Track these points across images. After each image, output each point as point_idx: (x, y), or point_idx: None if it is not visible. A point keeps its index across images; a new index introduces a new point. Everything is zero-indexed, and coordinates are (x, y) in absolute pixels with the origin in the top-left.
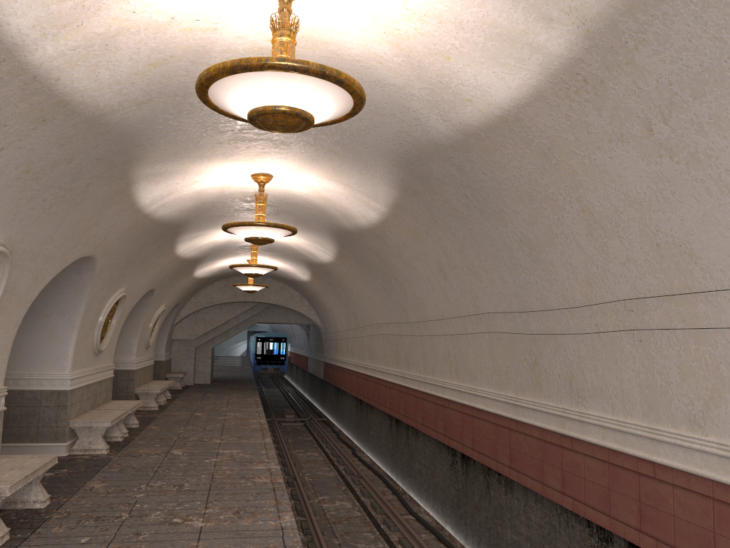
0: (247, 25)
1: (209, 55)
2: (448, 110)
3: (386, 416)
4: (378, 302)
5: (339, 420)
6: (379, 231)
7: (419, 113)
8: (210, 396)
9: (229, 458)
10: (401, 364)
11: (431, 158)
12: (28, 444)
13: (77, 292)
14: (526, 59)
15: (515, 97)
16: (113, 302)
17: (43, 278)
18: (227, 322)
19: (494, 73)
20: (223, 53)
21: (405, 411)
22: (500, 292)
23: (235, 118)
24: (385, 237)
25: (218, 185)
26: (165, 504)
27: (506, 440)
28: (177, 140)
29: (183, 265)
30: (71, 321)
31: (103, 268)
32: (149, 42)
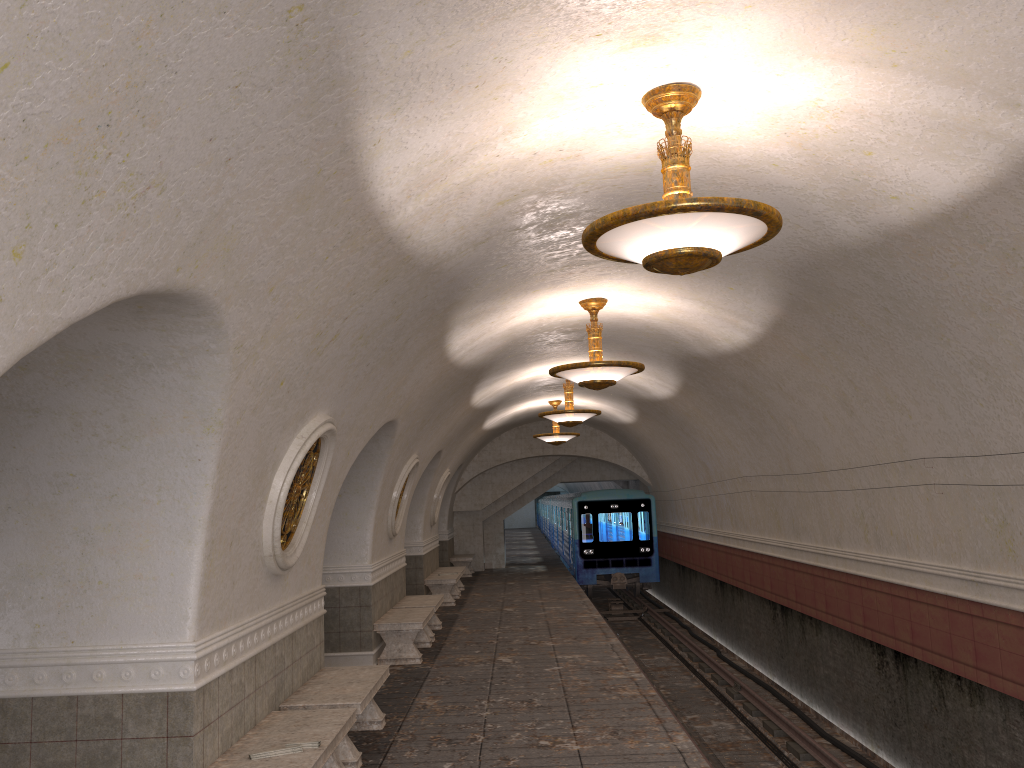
0: (614, 146)
1: (564, 182)
2: (863, 210)
3: (764, 603)
4: (742, 447)
5: (689, 611)
6: (749, 356)
7: (822, 216)
8: (513, 585)
9: (575, 665)
10: (785, 530)
11: (835, 266)
12: (330, 653)
13: (373, 464)
14: (980, 149)
15: (964, 191)
16: (407, 473)
17: (352, 453)
18: (521, 484)
19: (933, 166)
20: (580, 178)
21: (797, 595)
22: (940, 430)
23: (618, 260)
24: (757, 363)
25: (537, 317)
26: (522, 724)
27: (966, 631)
28: (505, 275)
29: (475, 416)
30: (367, 500)
31: (401, 433)
32: (504, 181)
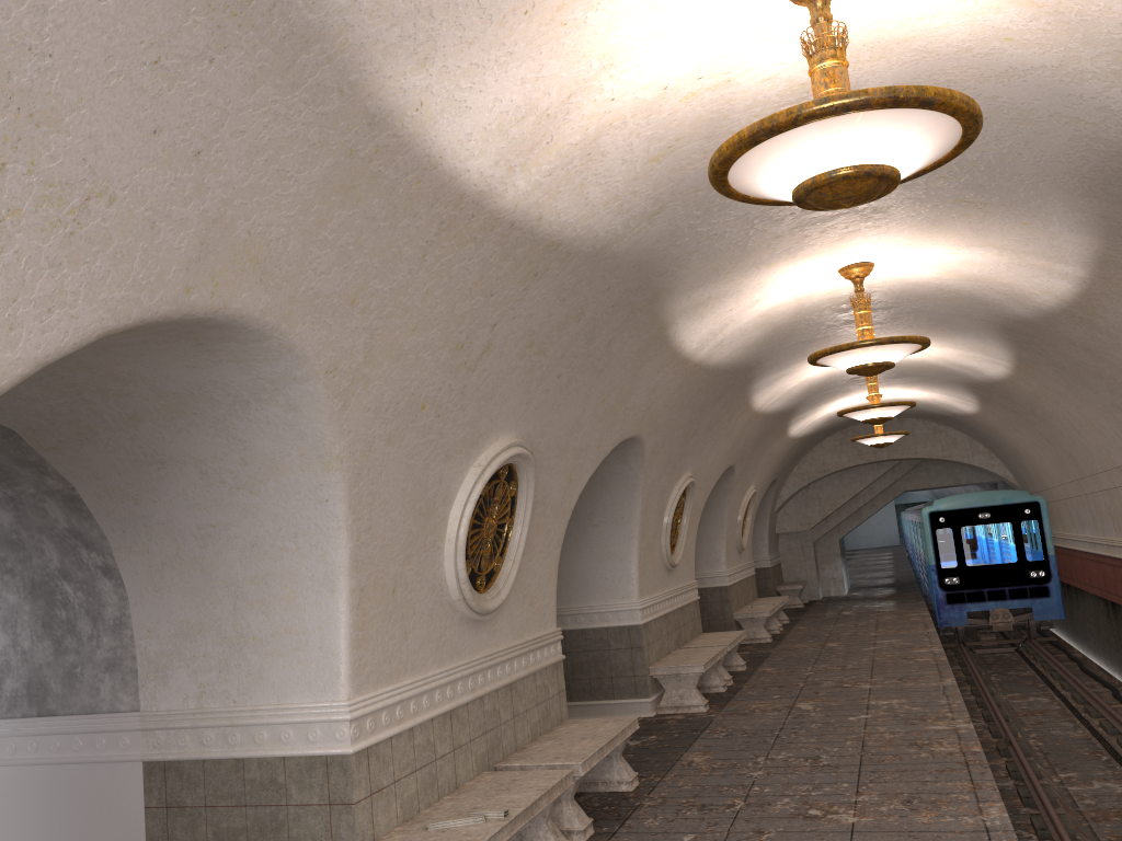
0: (772, 59)
1: (729, 119)
2: None
3: None
4: (1109, 430)
5: (1080, 639)
6: (1082, 310)
7: (1104, 98)
8: (848, 615)
9: (887, 713)
10: None
11: None
12: (603, 701)
13: (627, 488)
14: None
15: None
16: (678, 495)
17: (578, 478)
18: (855, 497)
19: None
20: (748, 111)
21: None
22: None
23: (778, 203)
24: (1095, 318)
25: (791, 297)
26: (795, 787)
27: None
28: (715, 250)
29: (768, 423)
30: (627, 529)
31: (654, 450)
32: (642, 131)
